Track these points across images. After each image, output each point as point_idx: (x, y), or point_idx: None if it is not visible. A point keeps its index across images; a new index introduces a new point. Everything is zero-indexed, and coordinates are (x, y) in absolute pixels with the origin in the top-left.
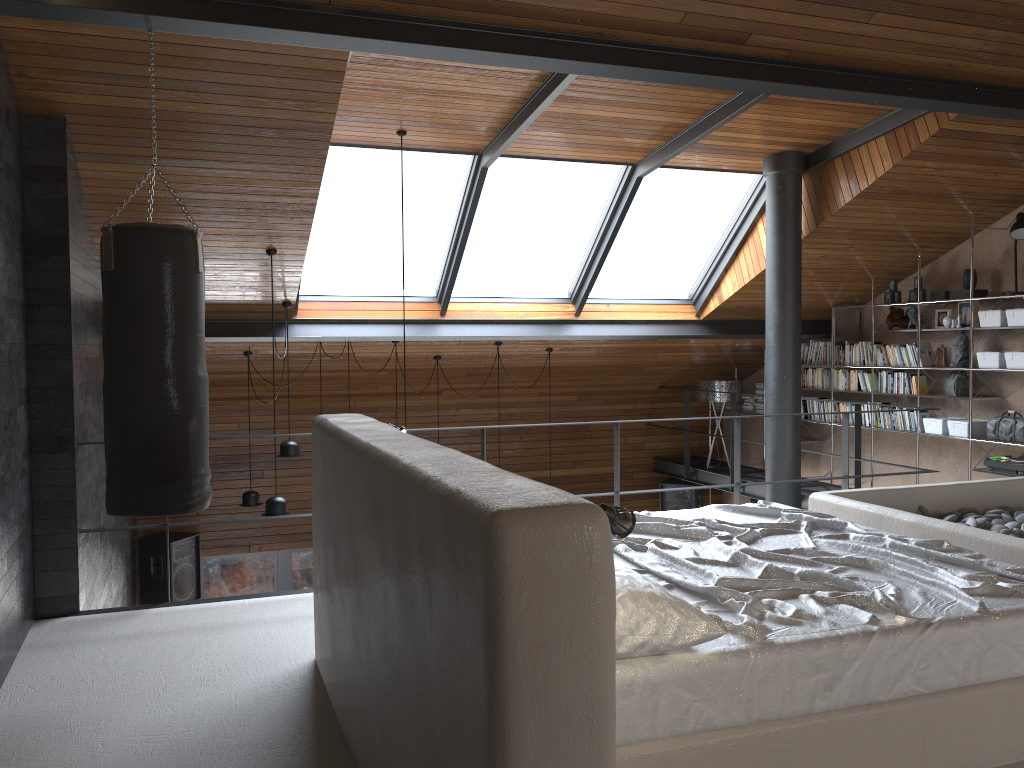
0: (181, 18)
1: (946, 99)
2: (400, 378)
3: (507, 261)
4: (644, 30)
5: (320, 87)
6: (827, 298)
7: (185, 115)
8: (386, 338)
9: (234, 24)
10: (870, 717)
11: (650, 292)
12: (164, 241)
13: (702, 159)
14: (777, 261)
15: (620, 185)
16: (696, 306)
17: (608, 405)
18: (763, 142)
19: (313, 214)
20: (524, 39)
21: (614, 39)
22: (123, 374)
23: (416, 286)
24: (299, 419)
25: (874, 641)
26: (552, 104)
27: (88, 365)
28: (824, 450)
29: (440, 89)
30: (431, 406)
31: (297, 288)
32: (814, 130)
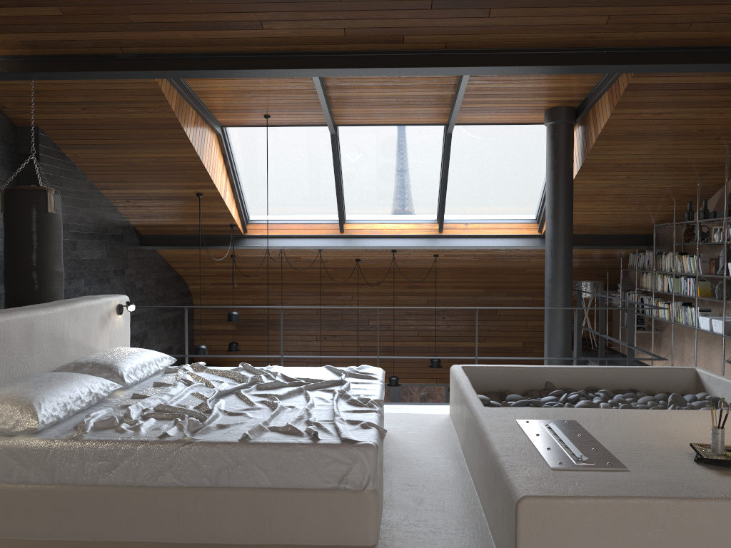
0: (39, 72)
1: (597, 63)
2: (344, 273)
3: (382, 195)
4: (324, 43)
5: (154, 98)
6: (644, 217)
7: (95, 120)
8: (302, 247)
9: (67, 72)
10: (136, 494)
11: (501, 214)
12: (24, 196)
13: (495, 117)
14: (550, 191)
15: (444, 139)
16: (539, 224)
17: (511, 297)
18: (528, 102)
19: (207, 171)
20: (247, 58)
21: (308, 51)
22: (7, 269)
23: (325, 213)
24: (289, 298)
25: (143, 447)
26: (340, 91)
27: (78, 262)
28: (663, 339)
29: (259, 89)
30: (376, 293)
31: (232, 216)
32: (559, 90)
